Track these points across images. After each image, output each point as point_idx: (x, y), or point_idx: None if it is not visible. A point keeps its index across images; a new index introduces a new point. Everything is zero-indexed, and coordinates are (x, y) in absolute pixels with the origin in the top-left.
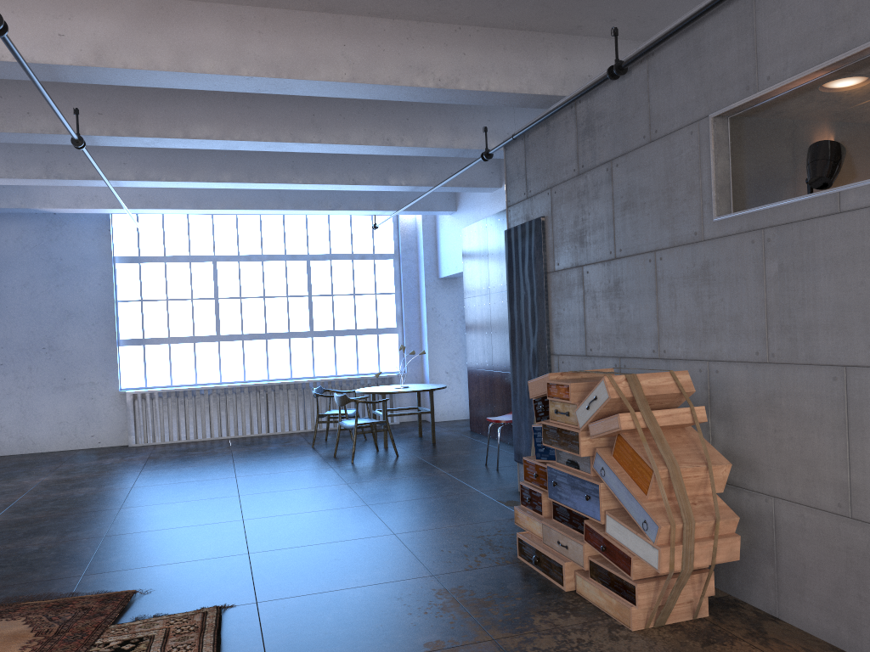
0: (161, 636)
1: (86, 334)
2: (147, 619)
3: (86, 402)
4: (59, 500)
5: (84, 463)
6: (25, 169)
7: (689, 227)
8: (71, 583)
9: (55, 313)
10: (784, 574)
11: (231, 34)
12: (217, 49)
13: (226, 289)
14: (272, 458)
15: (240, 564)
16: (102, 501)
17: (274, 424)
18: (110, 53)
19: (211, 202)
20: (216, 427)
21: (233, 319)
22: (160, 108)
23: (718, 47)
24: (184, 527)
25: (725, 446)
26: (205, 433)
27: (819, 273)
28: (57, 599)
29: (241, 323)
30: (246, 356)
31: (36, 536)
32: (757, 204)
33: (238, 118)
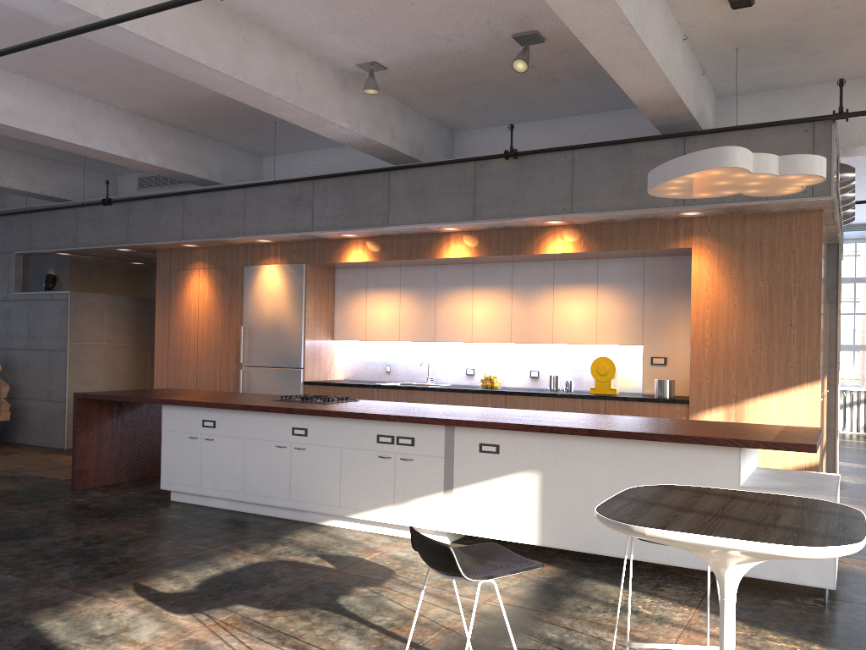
0: None
1: None
2: None
3: None
4: None
5: None
6: None
7: (3, 294)
8: None
9: None
10: (29, 426)
11: None
12: None
13: None
14: None
15: None
16: None
17: None
18: None
19: None
20: None
21: None
22: None
23: (18, 228)
24: None
25: (12, 383)
26: None
27: (45, 319)
28: None
29: None
30: None
31: None
32: (30, 290)
33: None
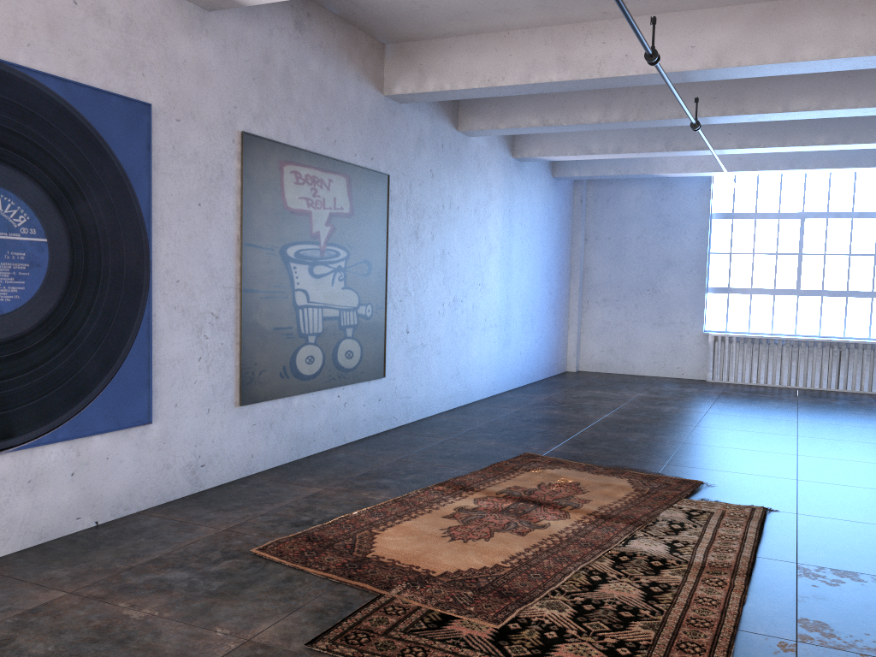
0: (718, 514)
1: (681, 281)
2: (709, 501)
3: (675, 339)
4: (650, 411)
5: (669, 388)
6: (651, 144)
7: None
8: (657, 467)
9: (659, 261)
10: None
11: (834, 21)
12: (819, 37)
13: (810, 246)
14: (835, 411)
15: (787, 485)
16: (682, 418)
17: (844, 381)
18: (727, 56)
19: (804, 162)
20: (785, 376)
21: (814, 275)
22: (764, 87)
23: None
24: (745, 450)
25: None
26: (774, 380)
27: None
28: (648, 474)
29: (822, 279)
30: (823, 311)
31: (634, 432)
32: None
33: (836, 88)
